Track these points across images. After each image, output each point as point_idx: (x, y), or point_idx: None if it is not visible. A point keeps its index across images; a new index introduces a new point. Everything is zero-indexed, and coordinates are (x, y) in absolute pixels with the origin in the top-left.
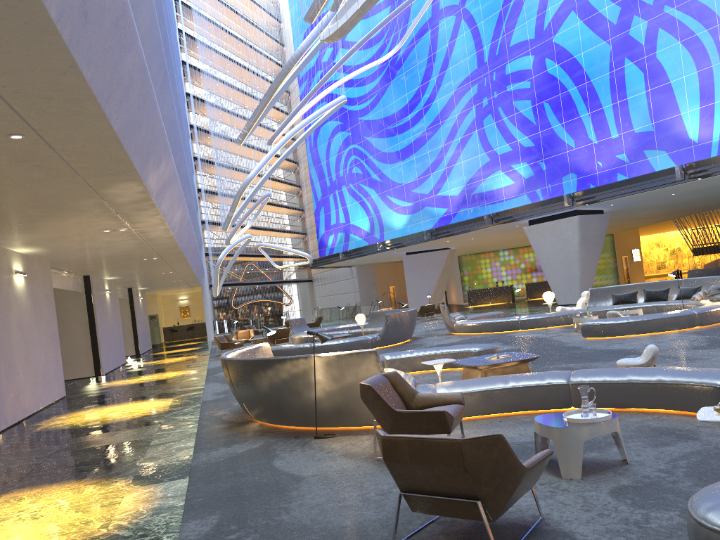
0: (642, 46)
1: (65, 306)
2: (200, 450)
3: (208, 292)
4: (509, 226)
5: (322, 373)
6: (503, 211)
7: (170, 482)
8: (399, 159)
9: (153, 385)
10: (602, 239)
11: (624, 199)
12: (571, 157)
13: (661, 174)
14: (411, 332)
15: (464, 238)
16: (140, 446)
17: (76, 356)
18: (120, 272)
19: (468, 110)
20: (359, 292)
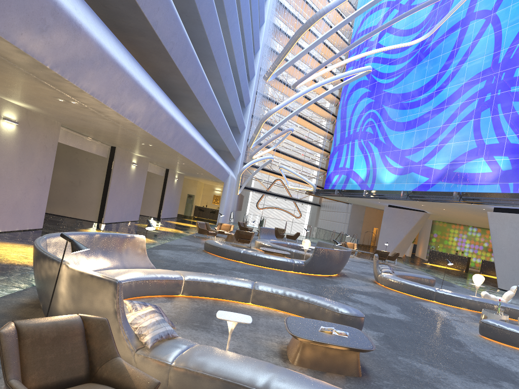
0: None
1: (92, 165)
2: None
3: (228, 190)
4: (476, 207)
5: (65, 286)
6: (472, 192)
7: None
8: (403, 128)
9: None
10: None
11: None
12: None
13: None
14: (338, 269)
15: (436, 207)
16: None
17: (89, 204)
18: (139, 151)
19: (471, 101)
20: (348, 224)
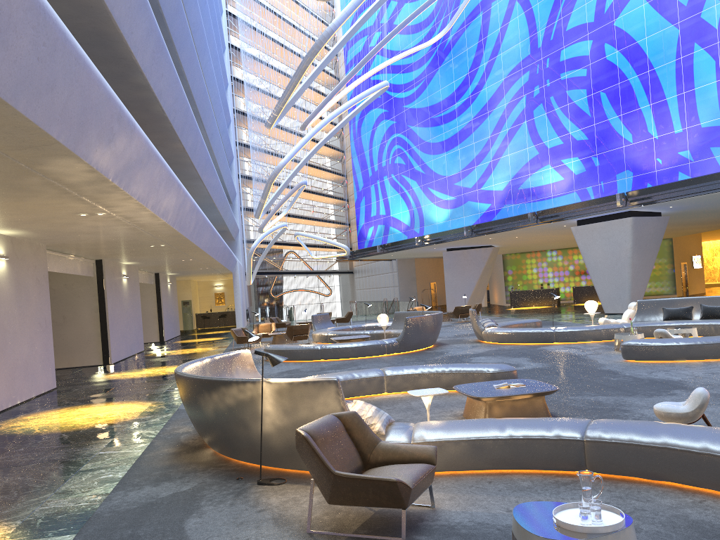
0: (715, 30)
1: (76, 291)
2: (122, 486)
3: (240, 281)
4: (556, 225)
5: (272, 403)
6: (549, 209)
7: (51, 539)
8: (442, 150)
9: (147, 382)
10: (658, 244)
11: (685, 201)
12: (627, 153)
13: None
14: (434, 337)
15: (507, 236)
16: (68, 470)
17: (85, 343)
18: (134, 257)
19: (518, 99)
20: (398, 286)
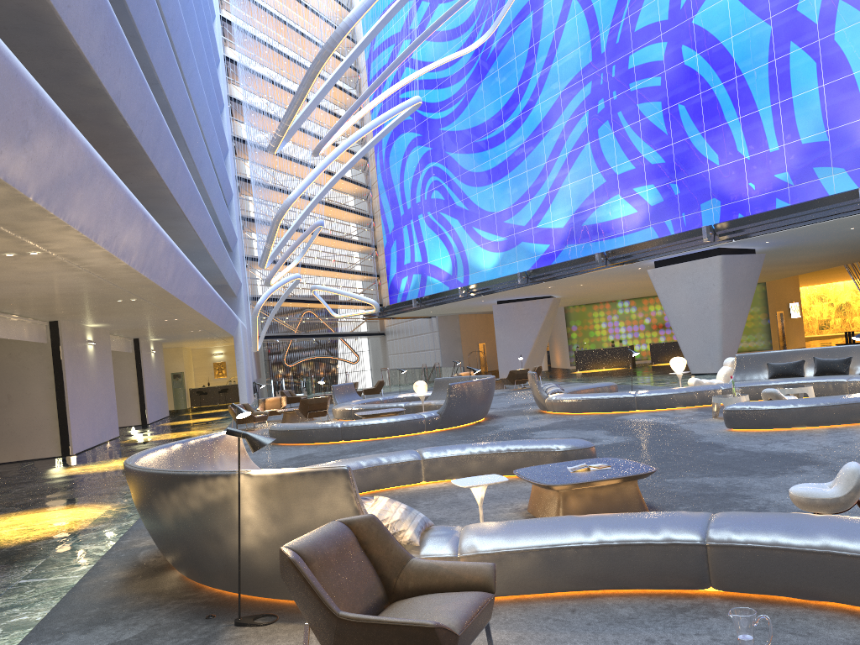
0: (815, 26)
1: (24, 362)
2: (36, 636)
3: (243, 346)
4: (629, 268)
5: (254, 505)
6: (621, 248)
7: None
8: (489, 180)
9: (112, 477)
10: (753, 288)
11: (785, 234)
12: (713, 178)
13: (838, 199)
14: (486, 408)
15: (571, 284)
16: None
17: (38, 429)
18: (101, 317)
19: (579, 117)
20: (440, 349)
